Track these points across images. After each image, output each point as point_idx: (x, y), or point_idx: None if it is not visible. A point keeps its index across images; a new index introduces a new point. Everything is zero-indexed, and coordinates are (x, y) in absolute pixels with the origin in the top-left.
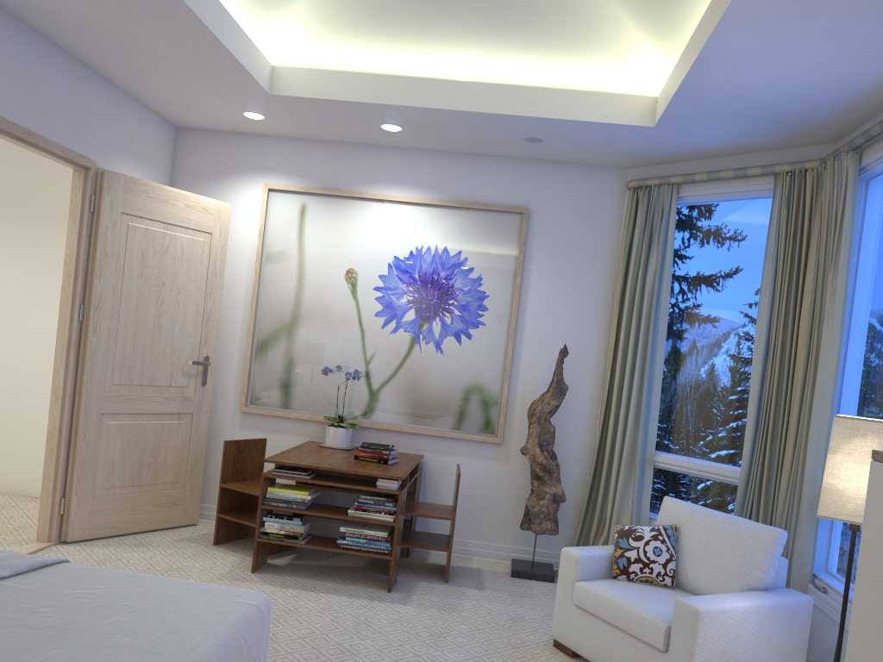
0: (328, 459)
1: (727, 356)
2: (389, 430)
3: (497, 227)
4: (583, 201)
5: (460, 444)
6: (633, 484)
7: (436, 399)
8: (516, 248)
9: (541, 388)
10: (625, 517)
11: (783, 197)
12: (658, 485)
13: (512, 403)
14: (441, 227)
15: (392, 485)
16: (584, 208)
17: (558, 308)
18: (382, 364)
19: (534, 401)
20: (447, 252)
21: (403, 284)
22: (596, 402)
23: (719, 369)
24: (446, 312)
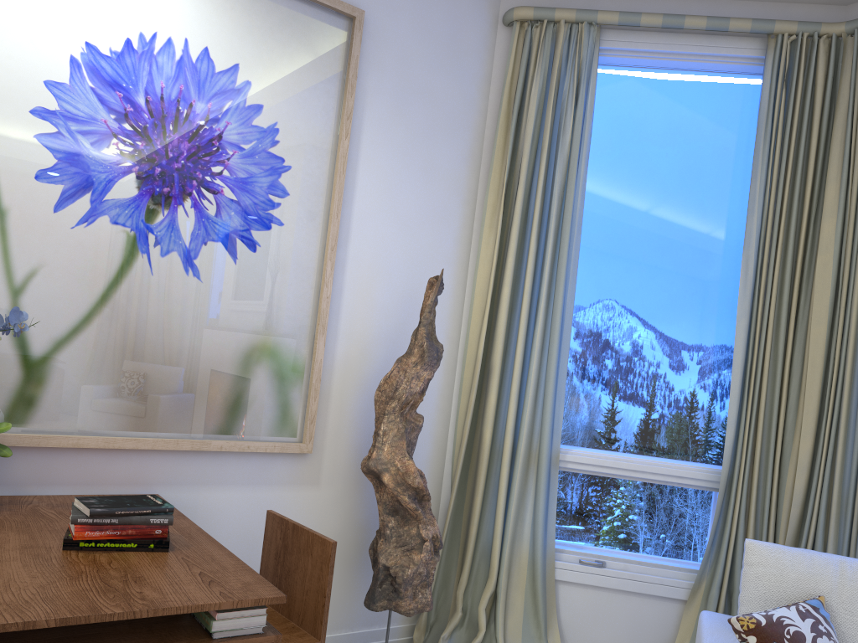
0: (6, 574)
1: (668, 300)
2: (74, 448)
3: (309, 34)
4: (442, 24)
5: (232, 462)
6: (529, 499)
7: (186, 374)
8: (339, 83)
9: (373, 347)
10: (519, 554)
11: (782, 71)
12: (565, 498)
13: (328, 377)
14: (197, 2)
15: (254, 622)
16: (443, 37)
17: (402, 206)
18: (57, 295)
19: (390, 373)
20: (209, 62)
21: (109, 112)
22: (450, 370)
23: (655, 319)
24: (207, 190)
